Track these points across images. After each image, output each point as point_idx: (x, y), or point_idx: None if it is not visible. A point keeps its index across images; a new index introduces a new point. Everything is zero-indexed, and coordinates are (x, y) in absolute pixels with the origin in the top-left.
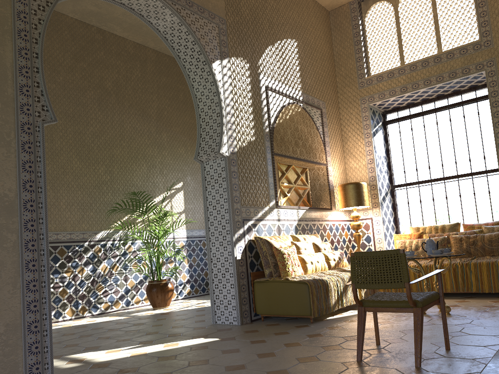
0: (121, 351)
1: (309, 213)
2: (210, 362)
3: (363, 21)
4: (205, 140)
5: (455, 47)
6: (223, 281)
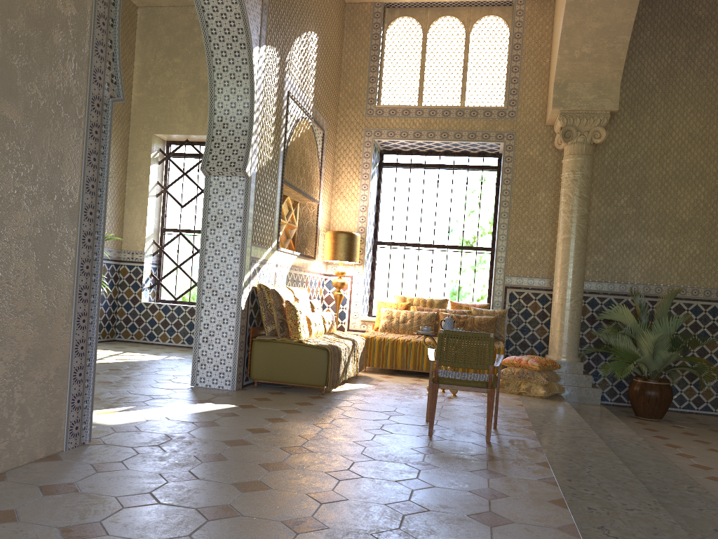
0: (119, 413)
1: (299, 261)
2: (271, 430)
3: (384, 33)
4: (220, 147)
5: (481, 107)
6: (217, 334)
